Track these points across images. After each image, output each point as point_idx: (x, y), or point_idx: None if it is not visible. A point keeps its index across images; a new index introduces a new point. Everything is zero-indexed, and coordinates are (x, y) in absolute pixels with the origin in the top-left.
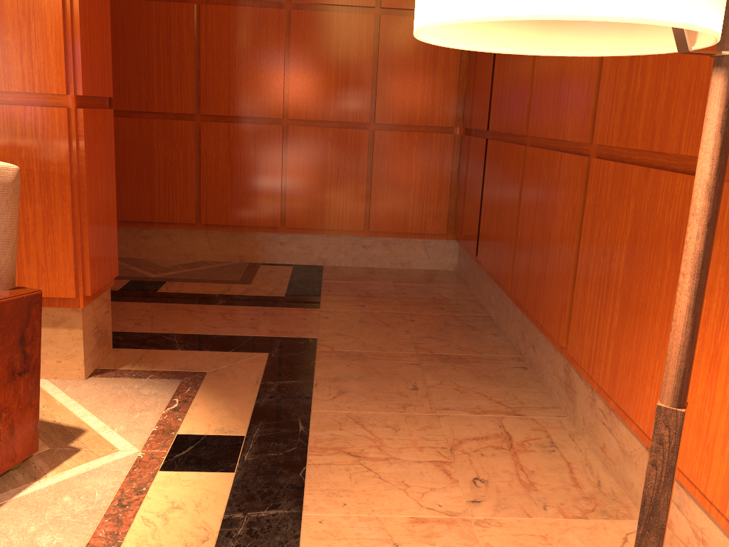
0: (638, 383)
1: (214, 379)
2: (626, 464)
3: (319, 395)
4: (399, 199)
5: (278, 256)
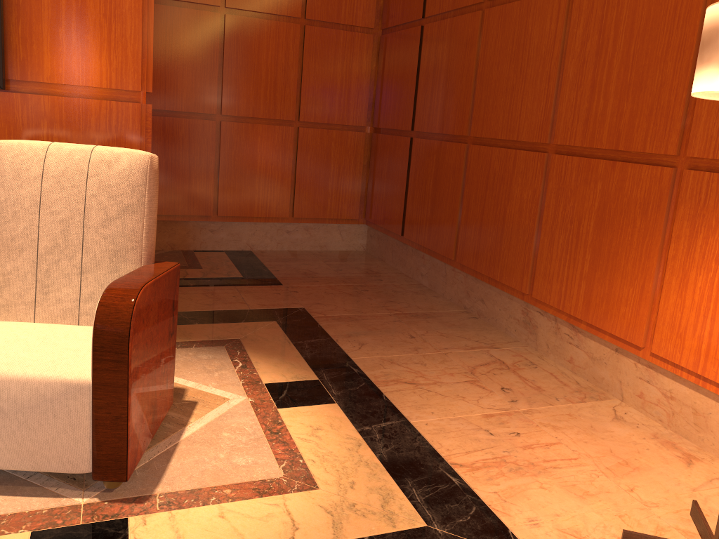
0: (612, 306)
1: (251, 343)
2: (596, 365)
3: (346, 347)
4: (320, 189)
5: (208, 243)
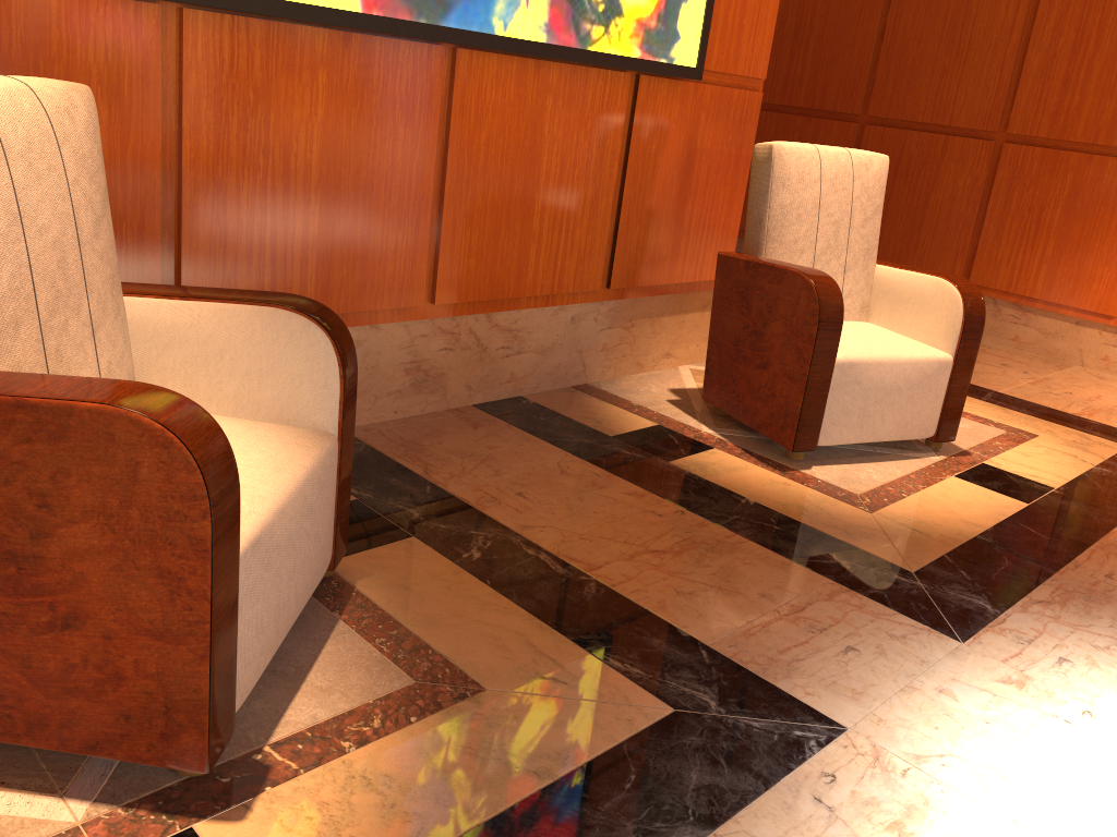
0: (1082, 285)
1: None
2: (1050, 339)
3: None
4: None
5: None
